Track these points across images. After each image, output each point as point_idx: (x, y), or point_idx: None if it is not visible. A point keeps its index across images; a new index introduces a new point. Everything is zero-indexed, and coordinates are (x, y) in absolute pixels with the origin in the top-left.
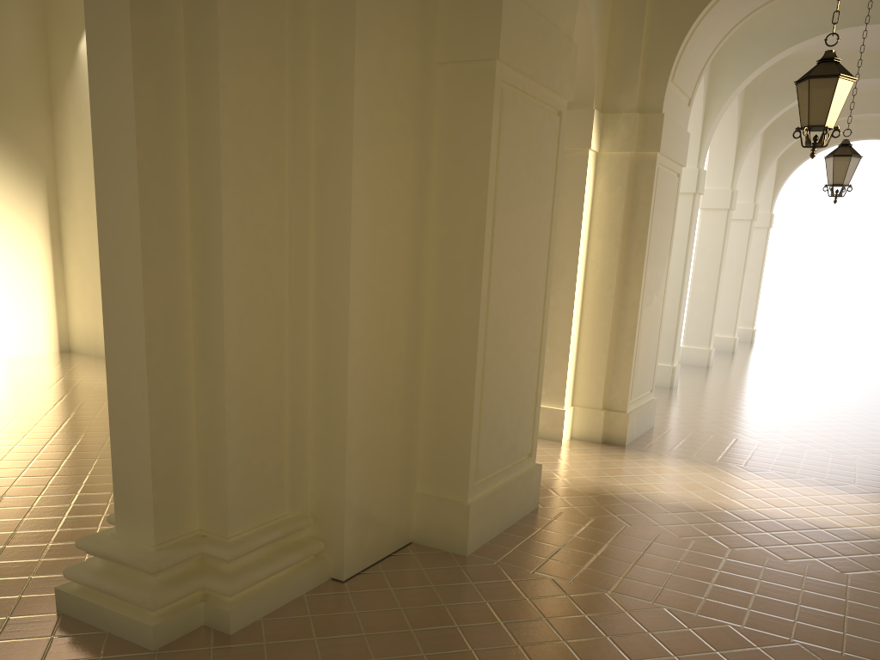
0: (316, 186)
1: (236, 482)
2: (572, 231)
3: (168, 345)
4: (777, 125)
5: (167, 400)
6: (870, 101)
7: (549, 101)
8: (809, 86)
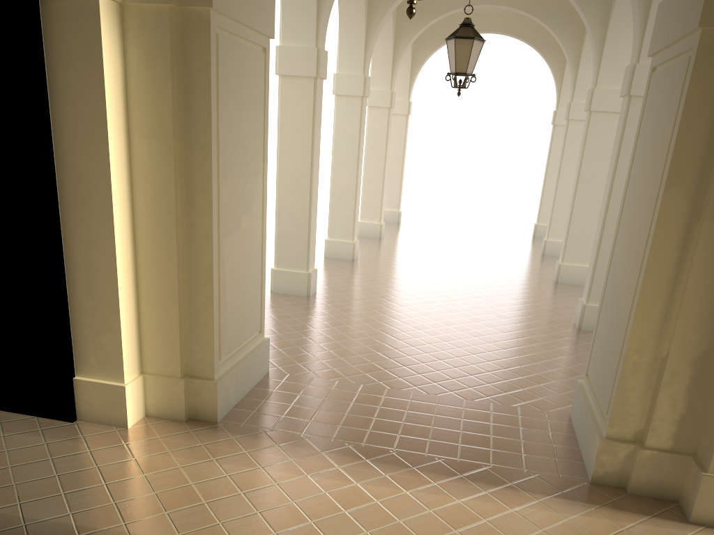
0: None
1: None
2: (95, 128)
3: None
4: None
5: None
6: None
7: None
8: None
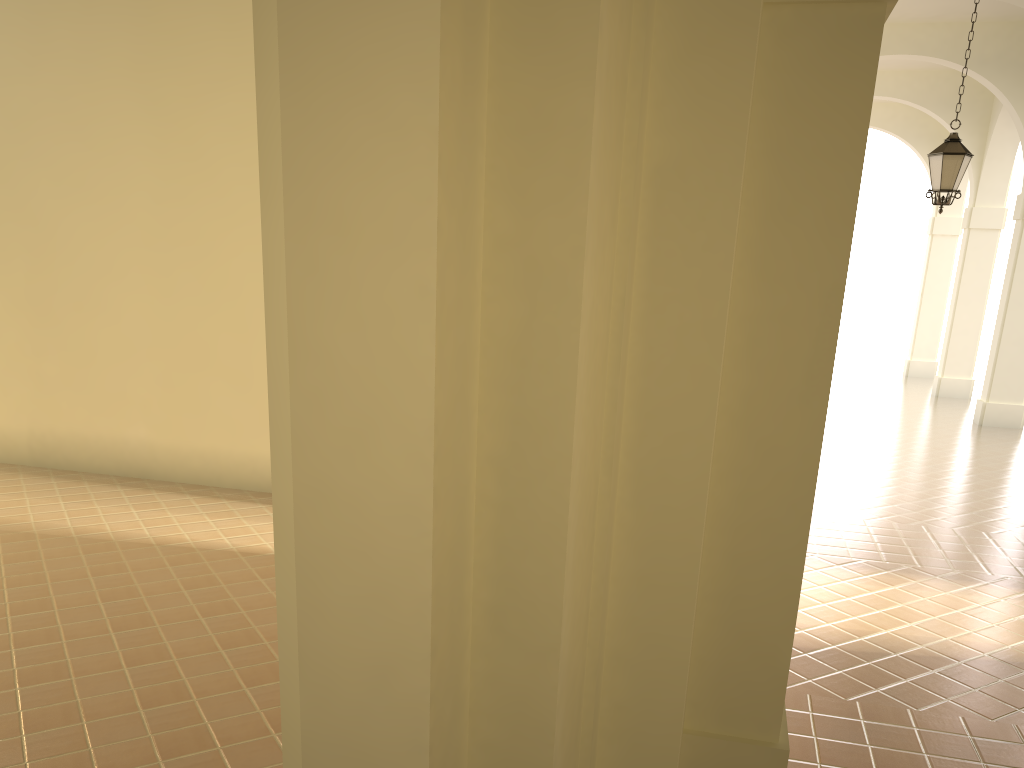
0: (645, 243)
1: None
2: None
3: (451, 624)
4: None
5: (445, 738)
6: None
7: None
8: None
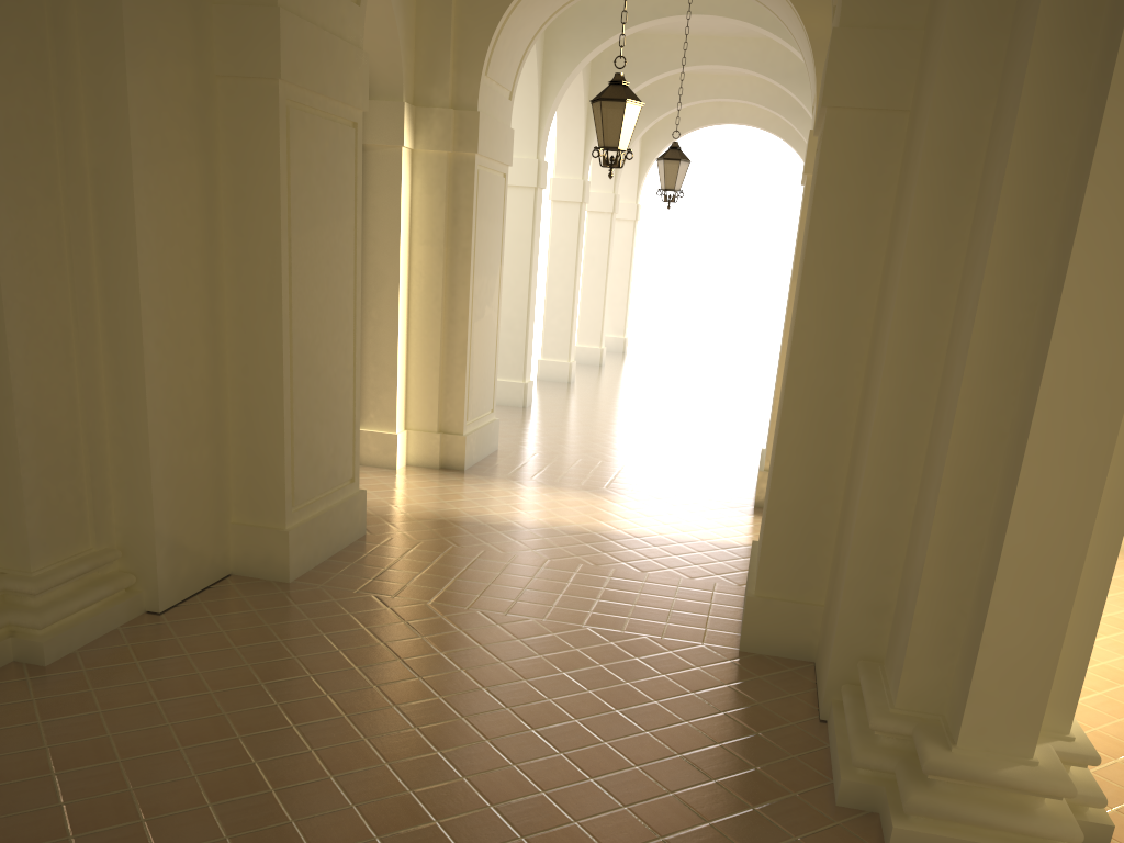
0: (95, 207)
1: (35, 515)
2: (391, 237)
3: None
4: None
5: None
6: (726, 85)
7: (342, 114)
8: (602, 108)
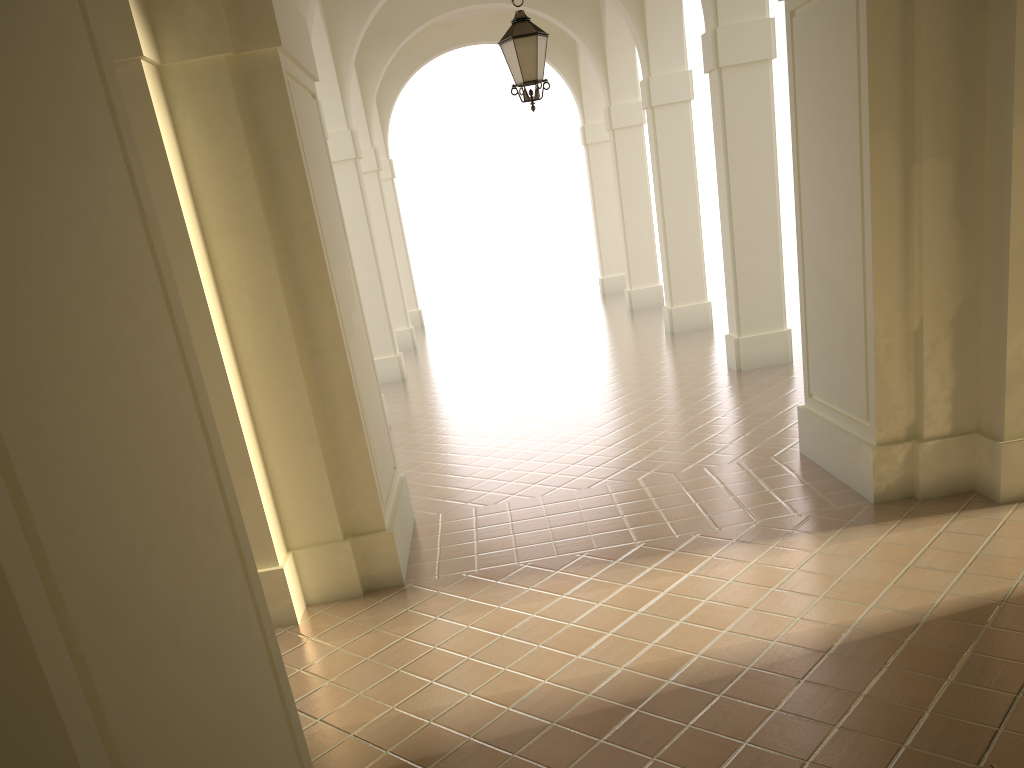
0: None
1: None
2: (170, 234)
3: None
4: (365, 36)
5: None
6: None
7: None
8: None
